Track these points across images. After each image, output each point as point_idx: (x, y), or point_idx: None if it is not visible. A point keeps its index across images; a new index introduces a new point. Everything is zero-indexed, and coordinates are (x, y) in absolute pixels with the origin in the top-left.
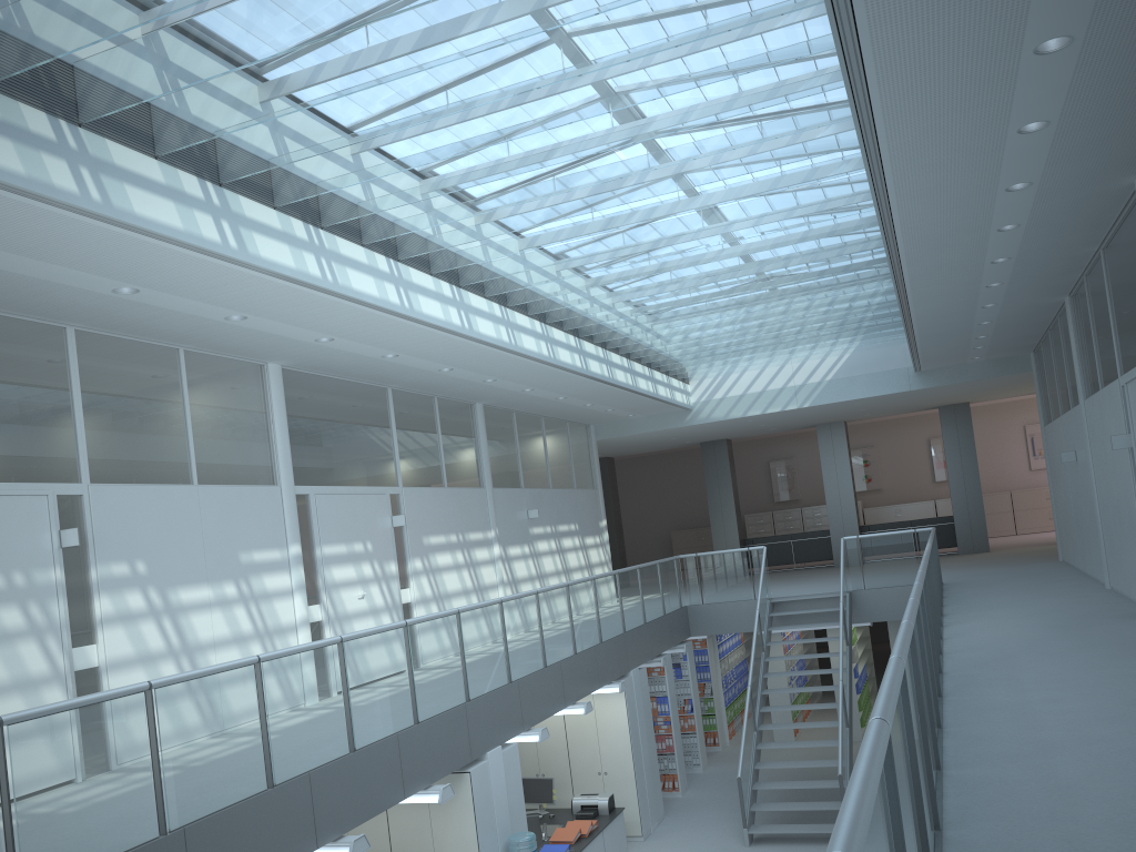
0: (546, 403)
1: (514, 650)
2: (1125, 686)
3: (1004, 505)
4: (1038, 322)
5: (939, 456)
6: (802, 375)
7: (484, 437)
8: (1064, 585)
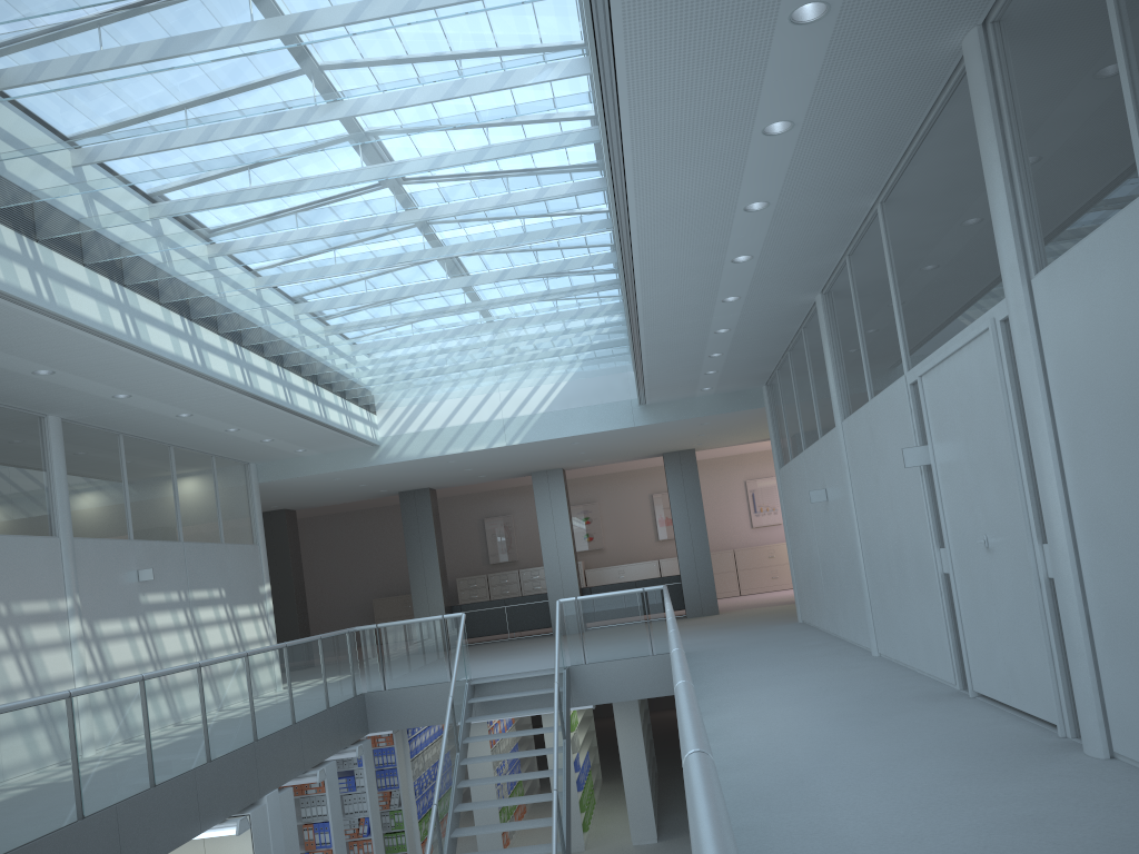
0: (165, 422)
1: (1, 802)
2: (1038, 853)
3: (728, 564)
4: (780, 336)
5: (662, 513)
6: (512, 406)
7: (60, 465)
8: (820, 652)
